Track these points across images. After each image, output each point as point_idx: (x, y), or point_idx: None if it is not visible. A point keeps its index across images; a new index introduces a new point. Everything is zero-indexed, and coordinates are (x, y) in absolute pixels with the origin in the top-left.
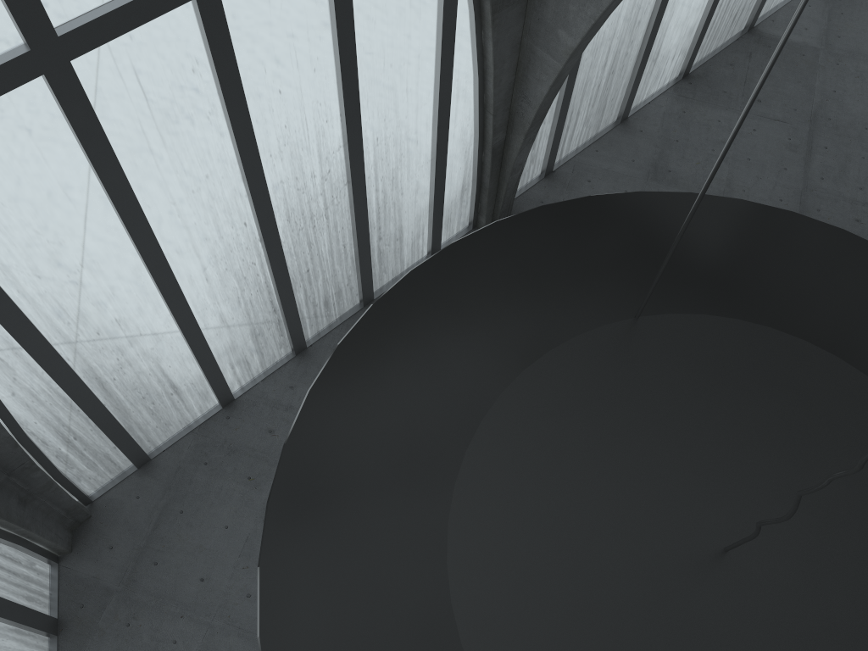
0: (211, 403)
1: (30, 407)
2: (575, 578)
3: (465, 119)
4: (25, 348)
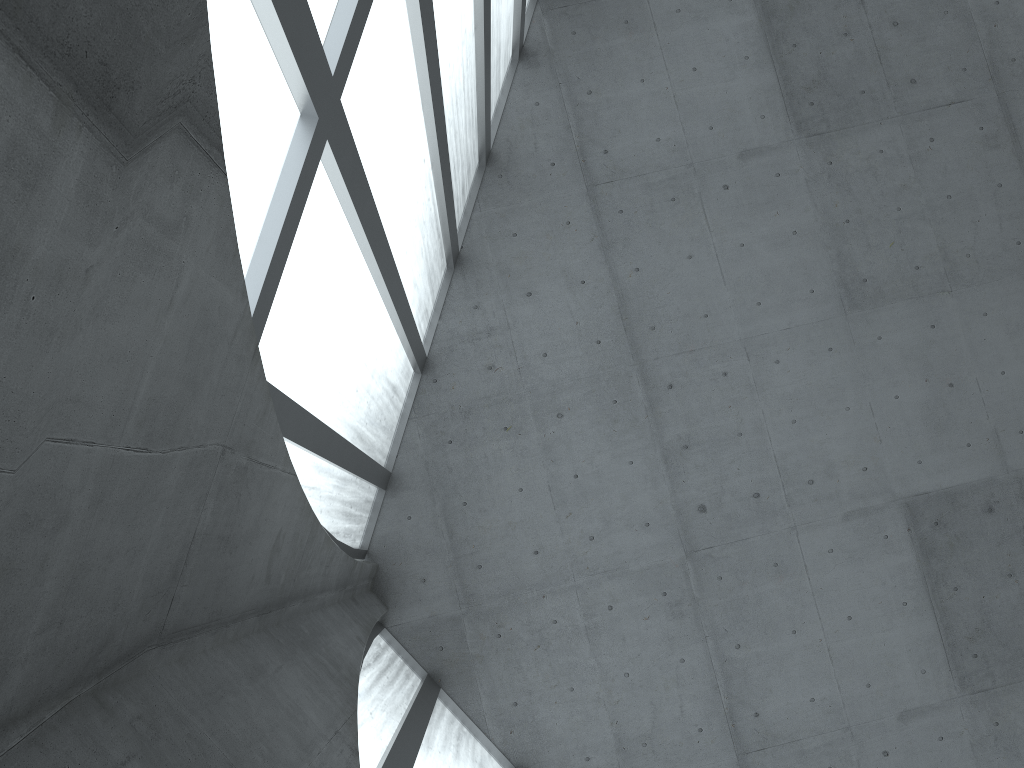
0: (411, 378)
1: (329, 511)
2: None
3: None
4: (331, 461)
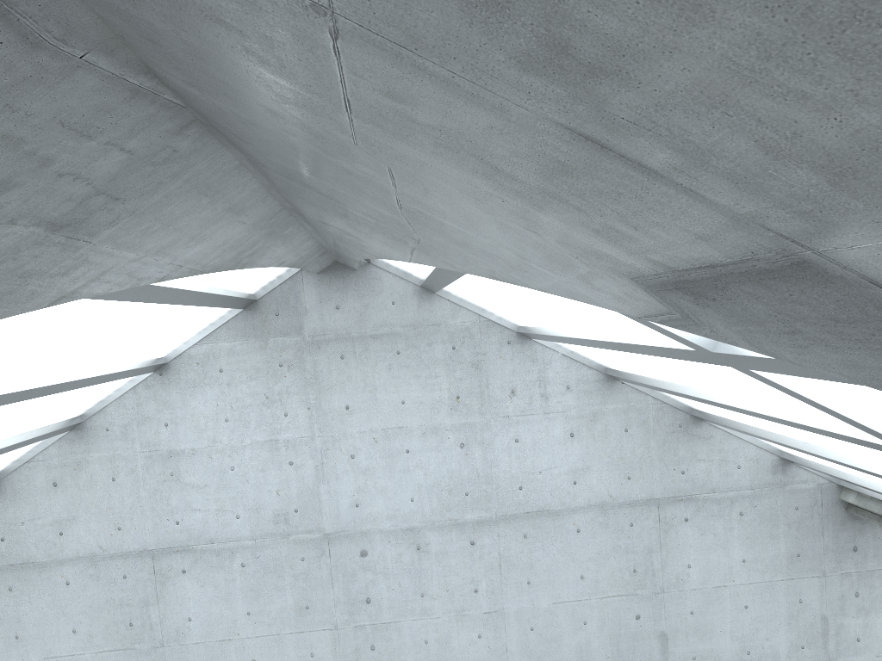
0: (514, 322)
1: None
2: None
3: None
4: (435, 268)
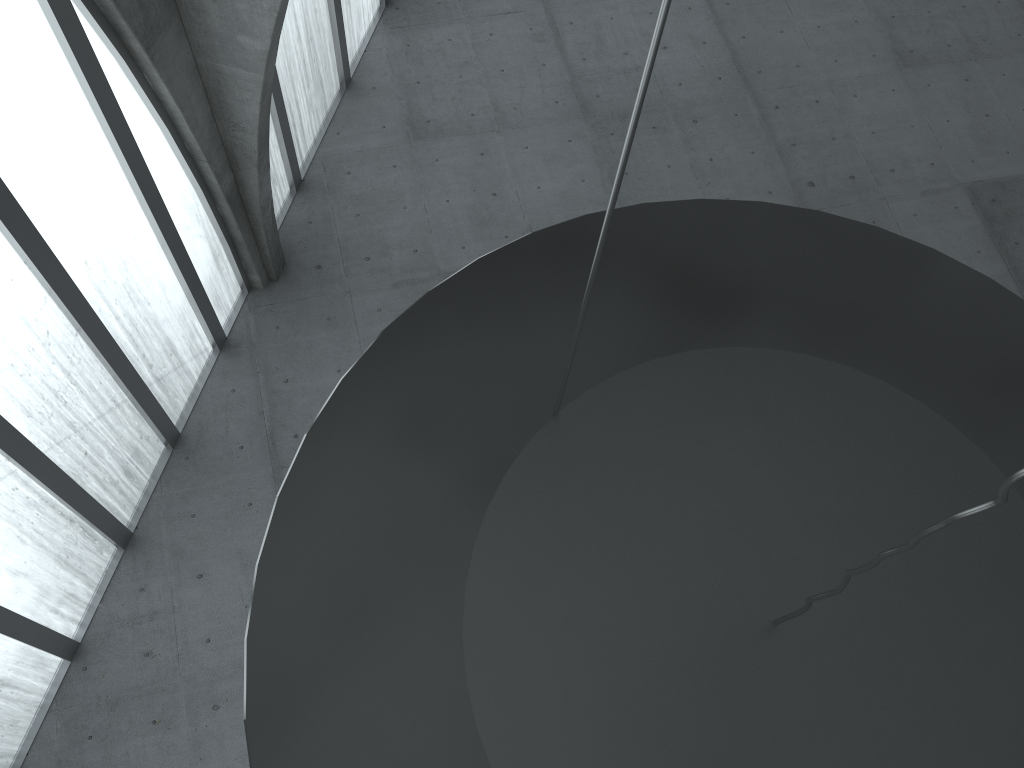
0: (54, 665)
1: None
2: (655, 749)
3: (177, 181)
4: None
